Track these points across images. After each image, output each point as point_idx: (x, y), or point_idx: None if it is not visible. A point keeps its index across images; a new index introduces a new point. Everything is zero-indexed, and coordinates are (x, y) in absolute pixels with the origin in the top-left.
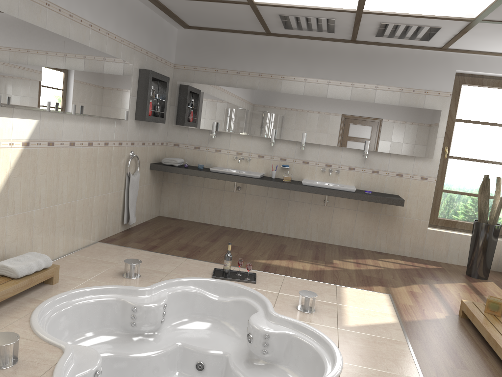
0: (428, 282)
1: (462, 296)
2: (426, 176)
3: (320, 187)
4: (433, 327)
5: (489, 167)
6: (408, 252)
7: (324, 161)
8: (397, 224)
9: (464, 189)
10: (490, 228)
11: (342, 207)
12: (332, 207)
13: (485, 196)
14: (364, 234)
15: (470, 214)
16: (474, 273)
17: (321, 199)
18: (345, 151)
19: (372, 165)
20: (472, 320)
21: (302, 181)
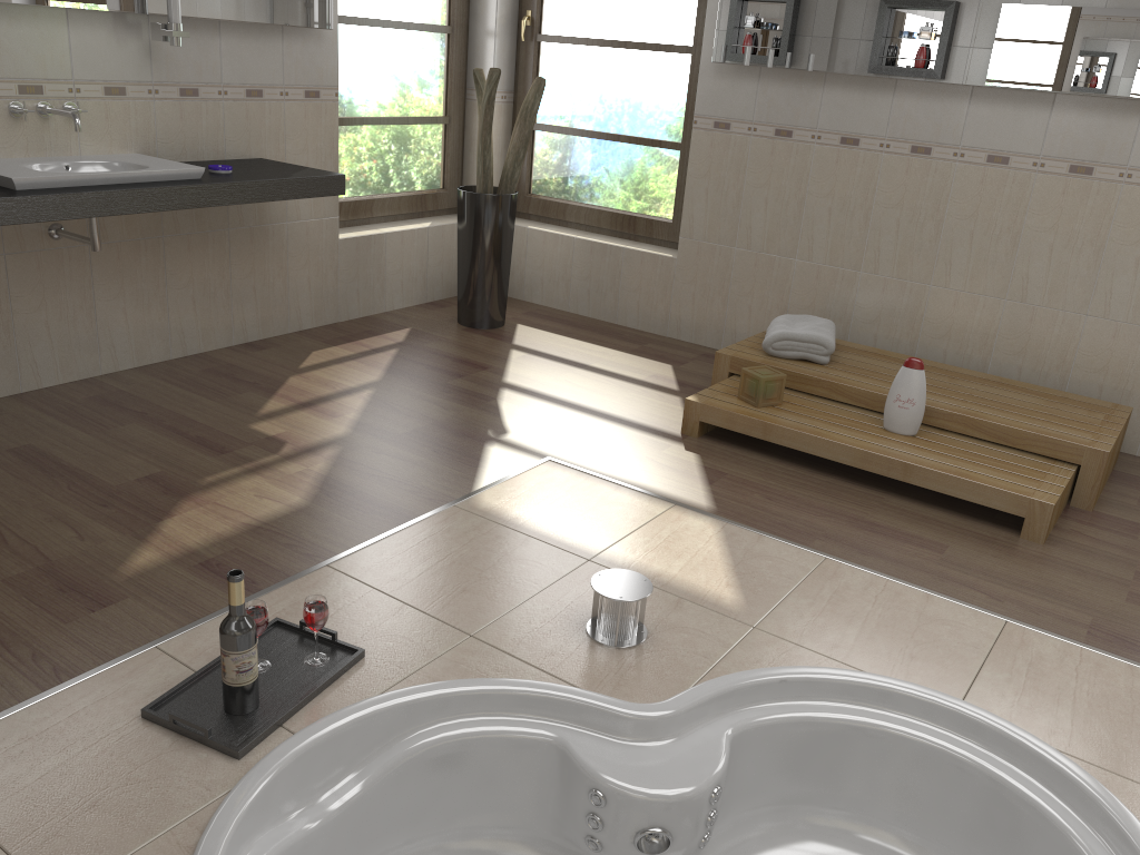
0: (495, 383)
1: (586, 386)
2: (316, 87)
3: (91, 187)
4: (745, 490)
5: (411, 40)
6: (309, 316)
7: (10, 73)
8: (274, 246)
9: (374, 108)
10: (510, 202)
11: (118, 238)
12: (85, 247)
13: (485, 124)
14: (199, 306)
15: (393, 174)
16: (489, 319)
17: (39, 226)
18: (79, 24)
19: (177, 68)
20: (767, 435)
21: (16, 179)
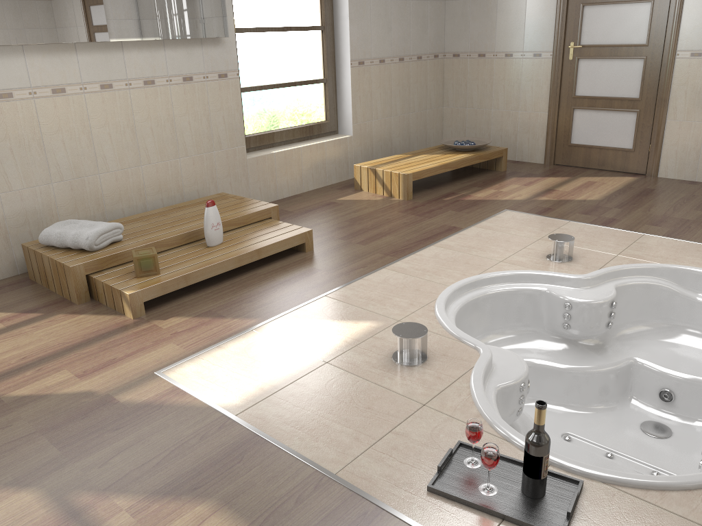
0: None
1: (1, 351)
2: None
3: None
4: (236, 307)
5: None
6: None
7: None
8: None
9: None
10: None
11: None
12: None
13: None
14: None
15: None
16: None
17: None
18: None
19: None
20: (188, 282)
21: None
